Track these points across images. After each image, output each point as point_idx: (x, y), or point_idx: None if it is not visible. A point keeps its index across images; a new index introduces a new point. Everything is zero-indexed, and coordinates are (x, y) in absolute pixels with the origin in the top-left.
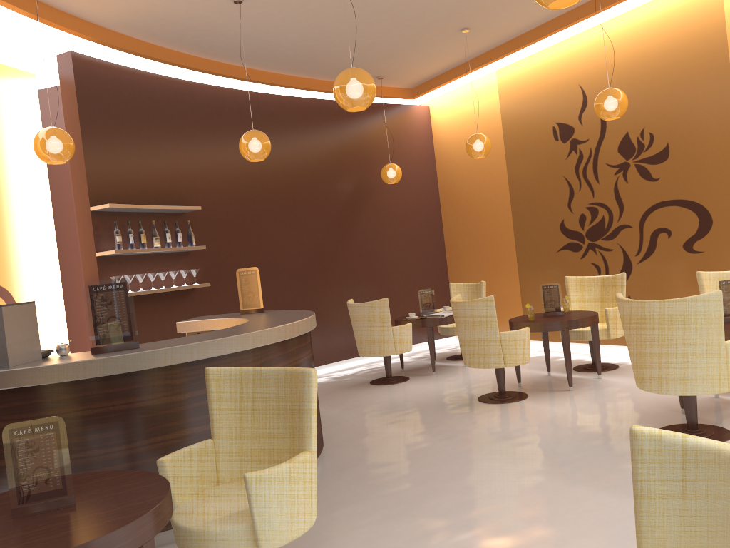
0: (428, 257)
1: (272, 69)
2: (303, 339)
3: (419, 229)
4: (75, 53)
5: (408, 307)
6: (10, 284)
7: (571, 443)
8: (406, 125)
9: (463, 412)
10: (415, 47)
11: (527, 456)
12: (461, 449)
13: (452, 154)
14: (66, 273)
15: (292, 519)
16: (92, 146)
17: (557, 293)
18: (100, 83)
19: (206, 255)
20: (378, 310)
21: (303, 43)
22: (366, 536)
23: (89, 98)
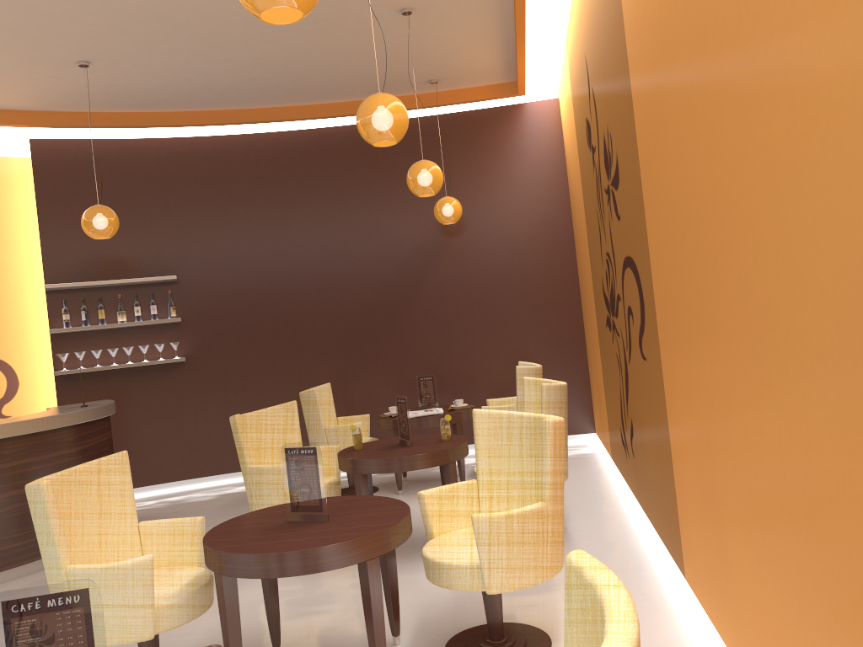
0: (549, 318)
1: (282, 103)
2: None
3: (534, 279)
4: (34, 140)
5: (512, 388)
6: (10, 356)
7: None
8: (517, 133)
9: None
10: (392, 44)
11: None
12: None
13: (569, 168)
14: None
15: None
16: (51, 227)
17: (406, 412)
18: (67, 162)
19: (203, 325)
20: (308, 404)
21: (248, 76)
22: None
23: (50, 180)
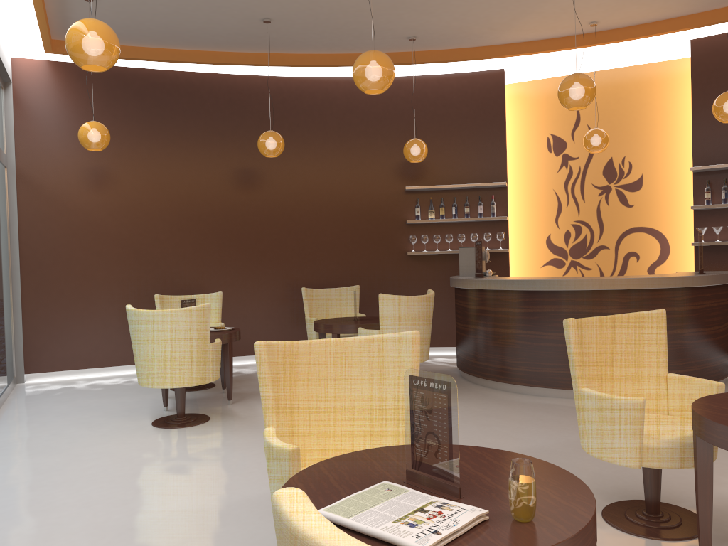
0: None
1: None
2: (580, 295)
3: None
4: (694, 40)
5: None
6: (664, 228)
7: None
8: None
9: None
10: None
11: None
12: None
13: None
14: None
15: None
16: (702, 116)
17: None
18: (721, 55)
19: None
20: None
21: None
22: None
23: (705, 74)
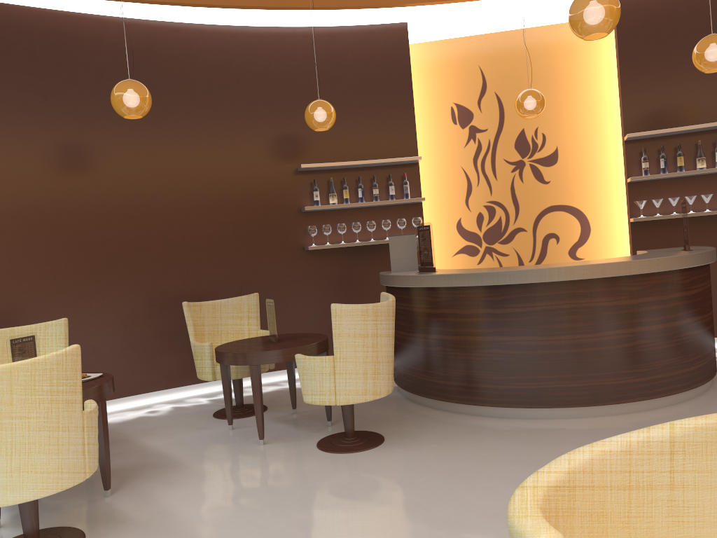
0: None
1: None
2: (582, 285)
3: None
4: None
5: None
6: (583, 205)
7: None
8: None
9: None
10: None
11: None
12: None
13: None
14: None
15: (316, 392)
16: (631, 78)
17: None
18: (648, 10)
19: None
20: None
21: None
22: (446, 455)
23: (632, 31)
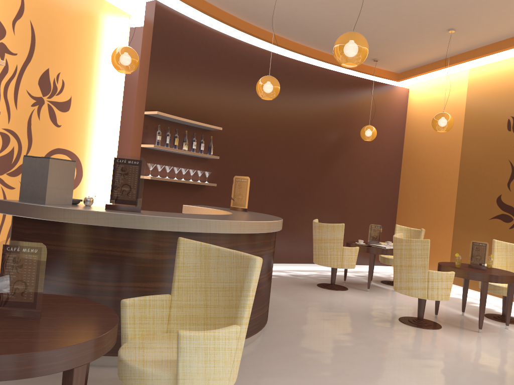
0: (383, 202)
1: (296, 40)
2: (268, 236)
3: (381, 179)
4: (158, 2)
5: (360, 236)
6: (81, 154)
7: (472, 377)
8: (388, 100)
9: (384, 326)
10: (407, 39)
11: (431, 378)
12: (376, 356)
13: (419, 128)
14: None
15: (211, 380)
16: (155, 69)
17: (484, 250)
18: (171, 26)
19: (218, 163)
20: (335, 232)
21: (322, 22)
22: None
23: (161, 35)
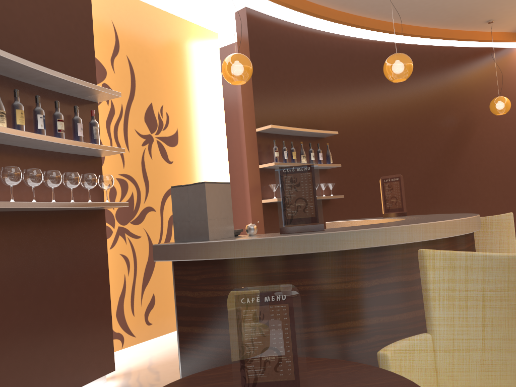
0: None
1: (396, 19)
2: (473, 237)
3: None
4: (248, 8)
5: None
6: None
7: None
8: (509, 65)
9: None
10: None
11: None
12: None
13: None
14: (232, 185)
15: None
16: (258, 81)
17: None
18: (265, 32)
19: (339, 173)
20: (502, 224)
21: None
22: None
23: (257, 43)
